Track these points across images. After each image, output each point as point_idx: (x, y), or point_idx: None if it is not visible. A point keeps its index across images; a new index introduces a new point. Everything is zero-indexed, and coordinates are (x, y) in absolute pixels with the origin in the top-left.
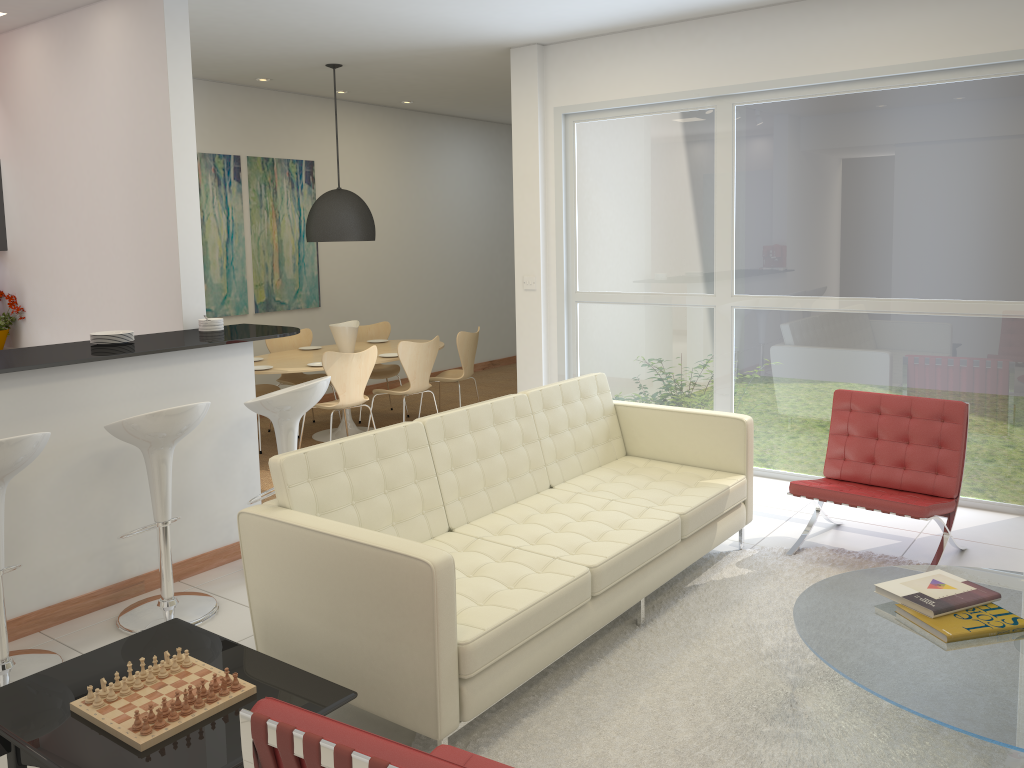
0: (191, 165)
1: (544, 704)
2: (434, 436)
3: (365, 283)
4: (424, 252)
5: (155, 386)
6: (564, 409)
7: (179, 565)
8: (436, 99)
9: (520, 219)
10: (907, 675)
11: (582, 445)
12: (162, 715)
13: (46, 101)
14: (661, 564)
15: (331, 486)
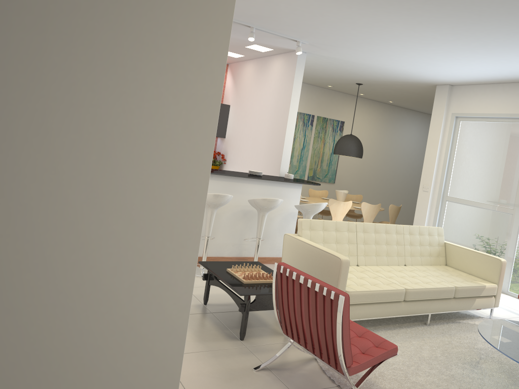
0: (294, 117)
1: (375, 331)
2: (359, 229)
3: (356, 177)
4: (386, 169)
5: (266, 192)
6: (419, 237)
7: (260, 258)
8: (404, 102)
9: (427, 159)
10: (512, 347)
11: (424, 254)
12: (251, 276)
13: (250, 87)
14: (441, 303)
15: (316, 234)
